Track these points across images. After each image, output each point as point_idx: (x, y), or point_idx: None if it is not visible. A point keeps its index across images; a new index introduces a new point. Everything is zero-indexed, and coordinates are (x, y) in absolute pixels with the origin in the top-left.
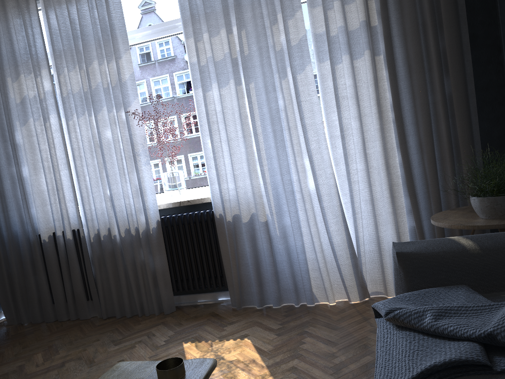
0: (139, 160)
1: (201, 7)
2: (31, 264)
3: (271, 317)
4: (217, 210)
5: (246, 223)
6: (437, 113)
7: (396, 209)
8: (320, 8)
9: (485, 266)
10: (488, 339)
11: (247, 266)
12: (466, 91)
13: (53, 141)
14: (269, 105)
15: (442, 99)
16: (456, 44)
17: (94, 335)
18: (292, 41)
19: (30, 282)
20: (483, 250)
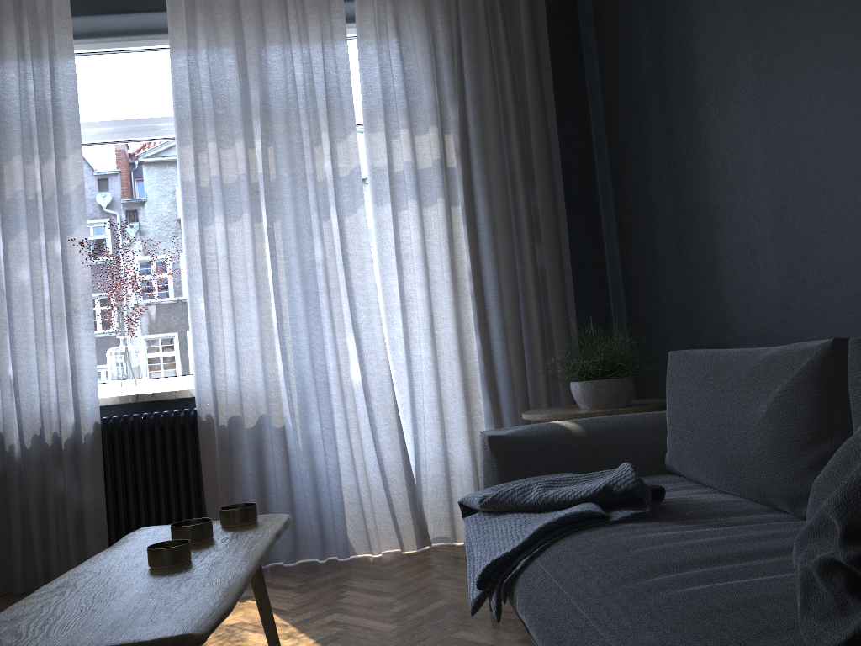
0: (76, 321)
1: (209, 105)
2: None
3: (284, 575)
4: (204, 408)
5: (251, 429)
6: (527, 288)
7: (472, 415)
8: (382, 134)
9: (592, 451)
10: (604, 494)
11: (245, 499)
12: (561, 264)
13: None
14: (301, 255)
15: (532, 271)
16: (550, 205)
17: None
18: (341, 171)
19: None
20: (589, 433)
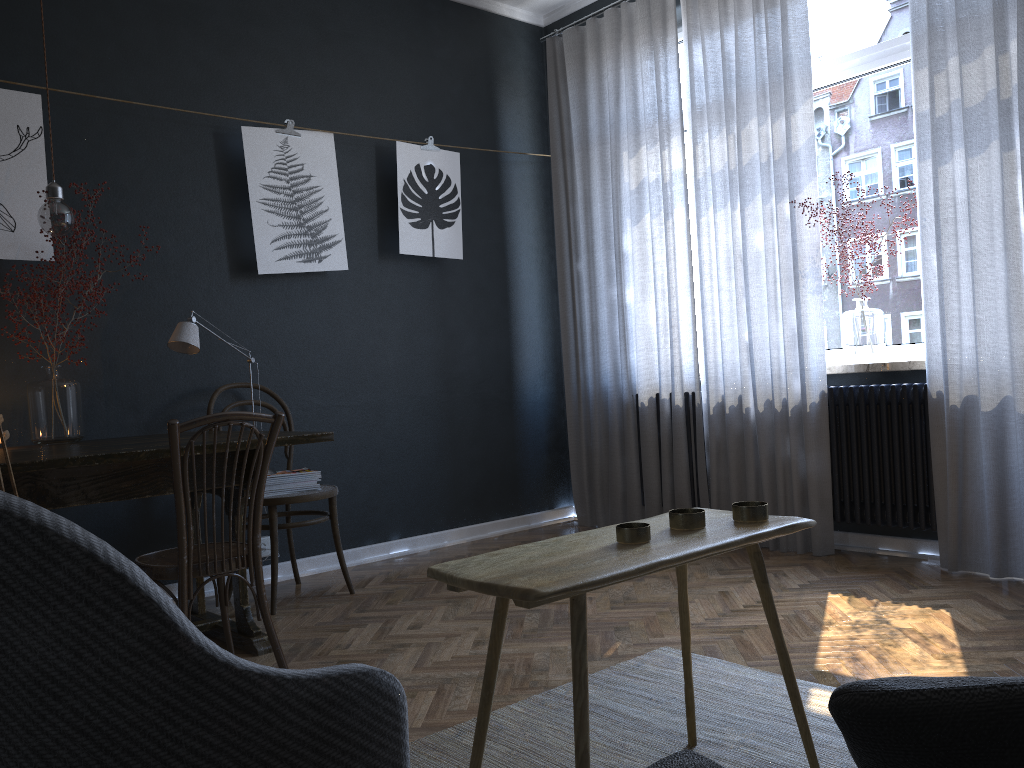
0: (803, 285)
1: (951, 9)
2: (620, 438)
3: (1010, 594)
4: (934, 384)
5: (988, 413)
6: None
7: None
8: None
9: None
10: None
11: (980, 496)
12: None
13: (673, 249)
14: None
15: None
16: None
17: None
18: None
19: (614, 465)
20: None
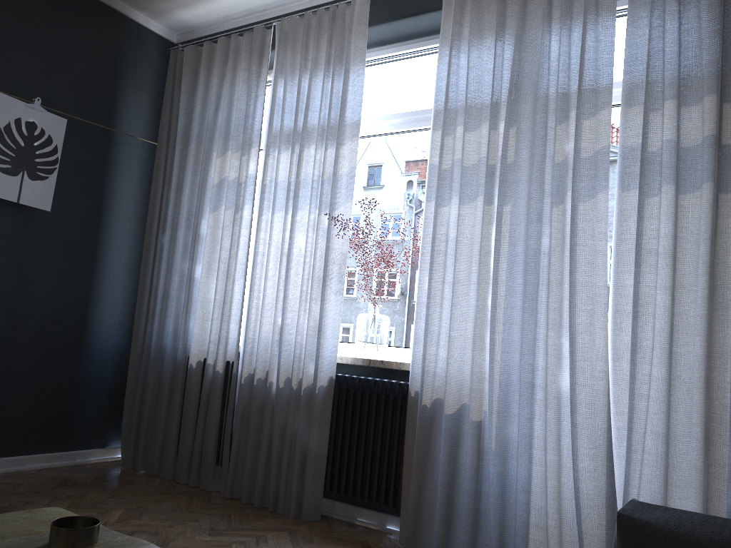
0: (328, 285)
1: (464, 89)
2: (169, 393)
3: None
4: (414, 384)
5: (450, 416)
6: None
7: (710, 466)
8: (641, 108)
9: None
10: None
11: (436, 485)
12: None
13: (237, 238)
14: (526, 242)
15: None
16: None
17: (198, 513)
18: (582, 152)
19: (160, 416)
20: None
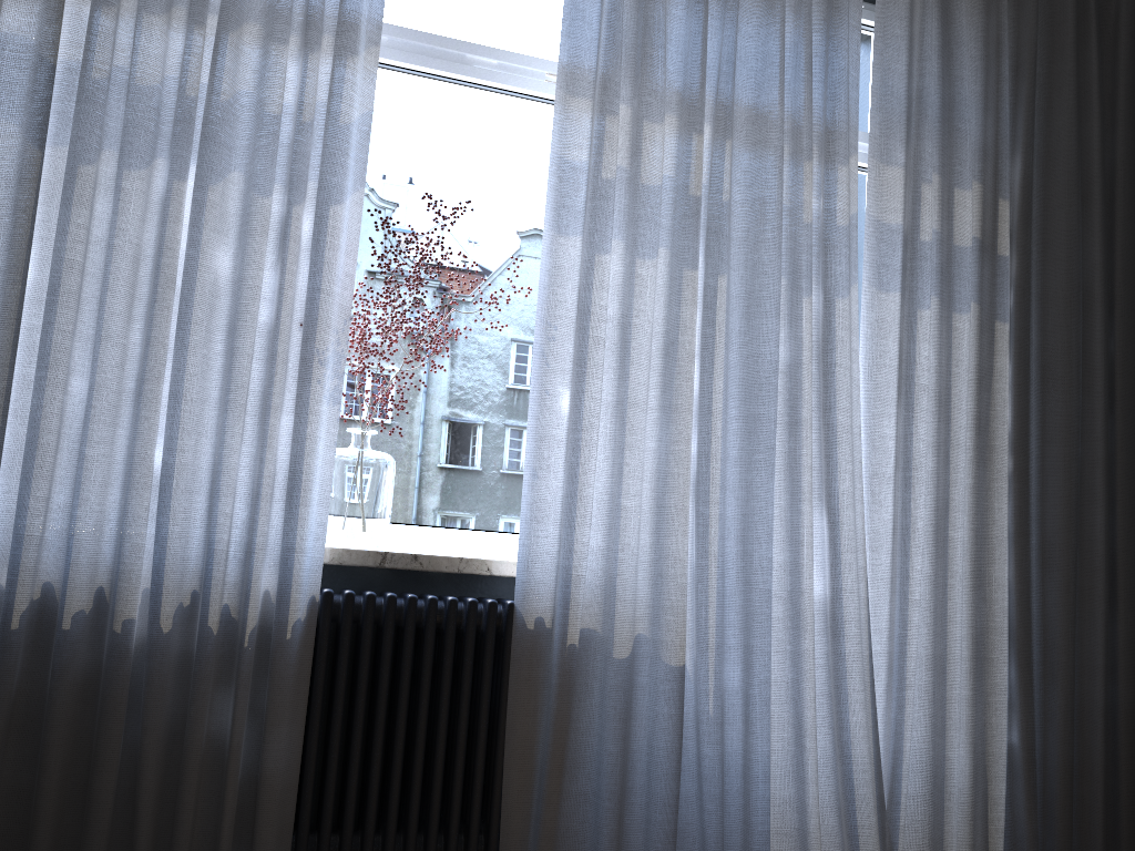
0: (319, 380)
1: (627, 37)
2: None
3: None
4: (535, 604)
5: (624, 661)
6: (1084, 486)
7: (989, 694)
8: (899, 171)
9: None
10: None
11: (583, 801)
12: None
13: None
14: (753, 347)
15: (1105, 459)
16: (1133, 355)
17: None
18: (839, 216)
19: None
20: None
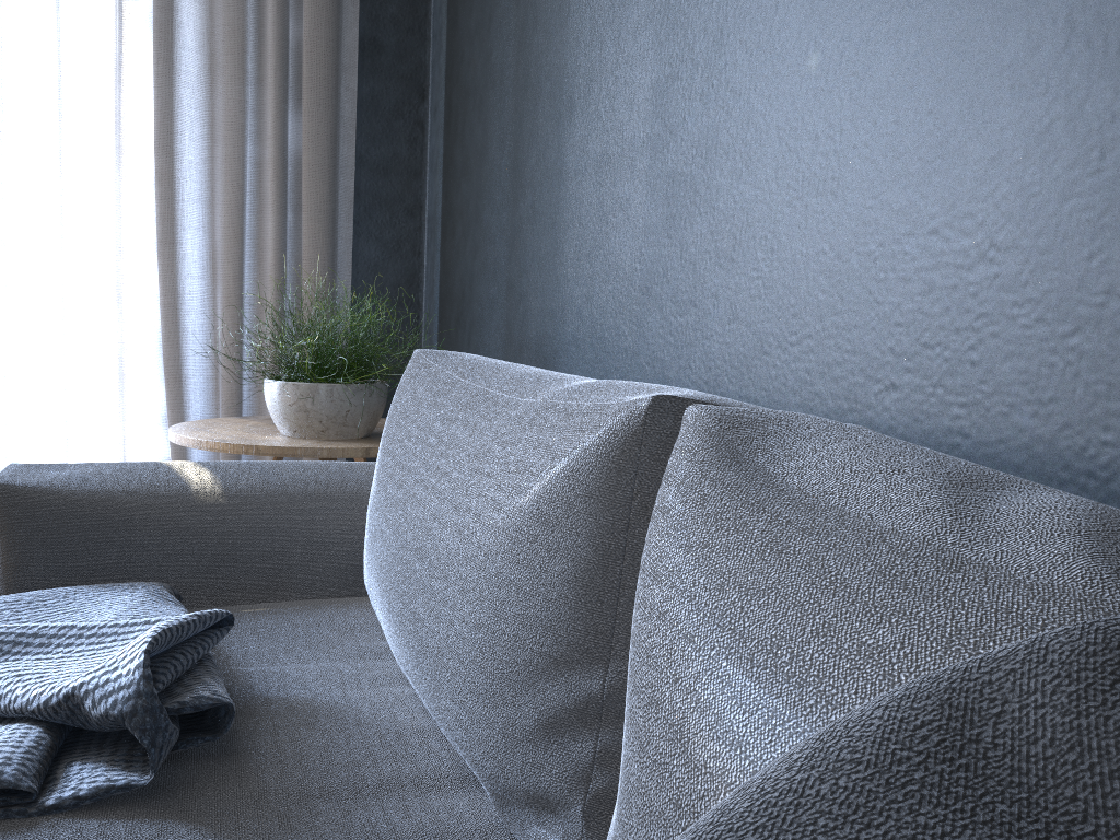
0: None
1: None
2: None
3: None
4: None
5: None
6: (264, 190)
7: (127, 410)
8: None
9: (226, 536)
10: (67, 713)
11: None
12: (335, 157)
13: None
14: None
15: (276, 159)
16: (327, 41)
17: None
18: None
19: None
20: (231, 498)
